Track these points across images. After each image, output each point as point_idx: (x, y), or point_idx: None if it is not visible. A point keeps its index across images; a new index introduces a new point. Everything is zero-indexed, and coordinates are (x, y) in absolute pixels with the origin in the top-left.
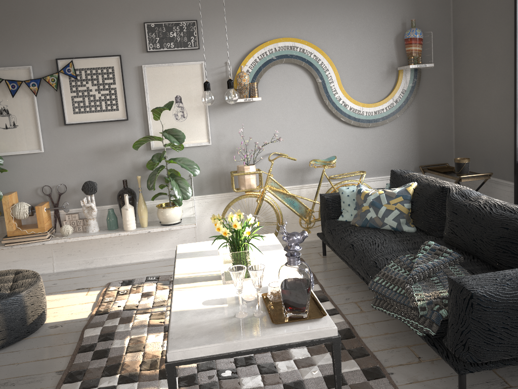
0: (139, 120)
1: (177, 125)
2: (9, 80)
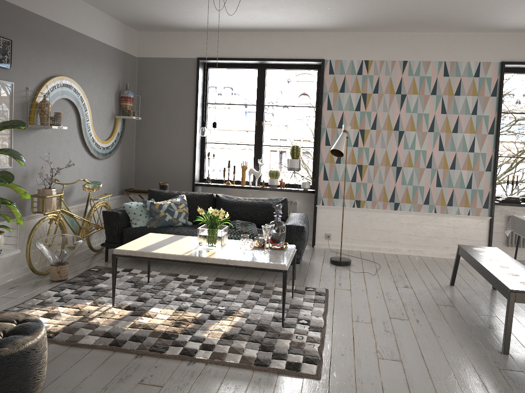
0: None
1: None
2: None
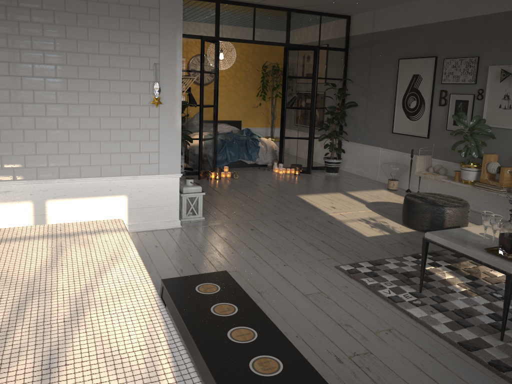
0: None
1: None
2: None
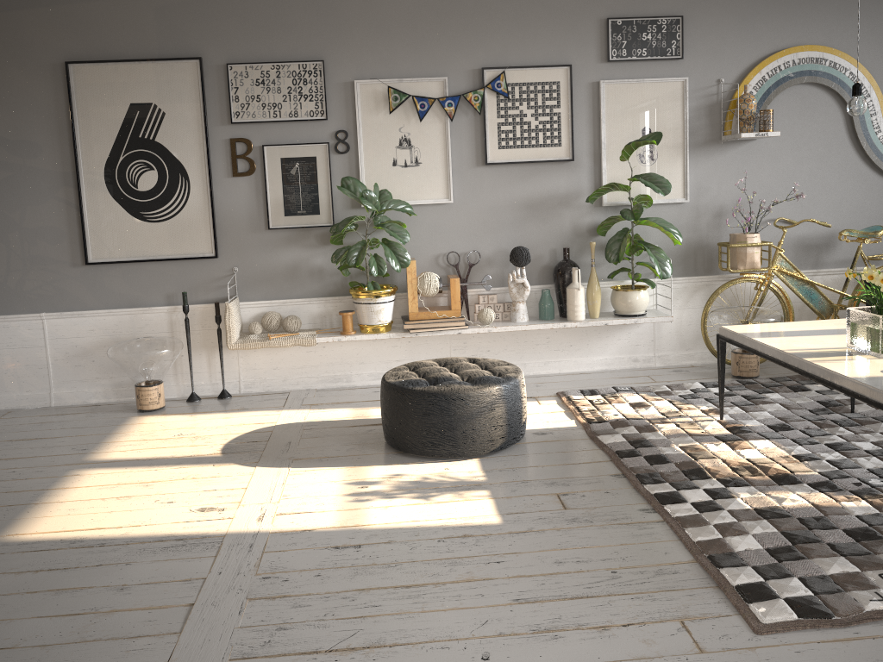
0: (588, 161)
1: (642, 172)
2: (418, 96)
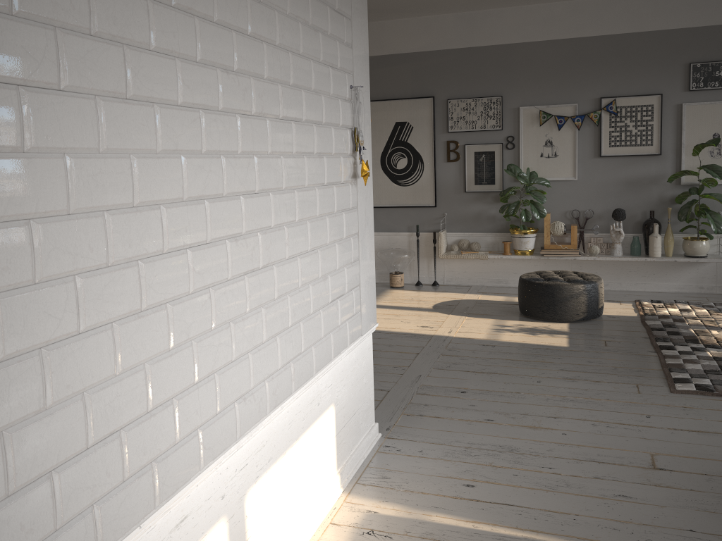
0: (671, 155)
1: (711, 162)
2: (557, 116)
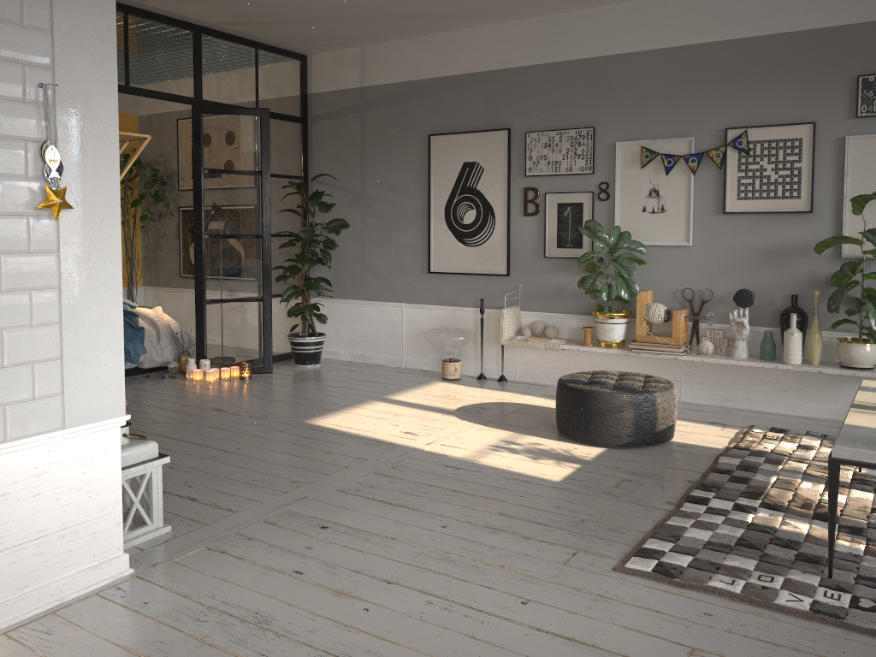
0: (829, 214)
1: None
2: (665, 154)
